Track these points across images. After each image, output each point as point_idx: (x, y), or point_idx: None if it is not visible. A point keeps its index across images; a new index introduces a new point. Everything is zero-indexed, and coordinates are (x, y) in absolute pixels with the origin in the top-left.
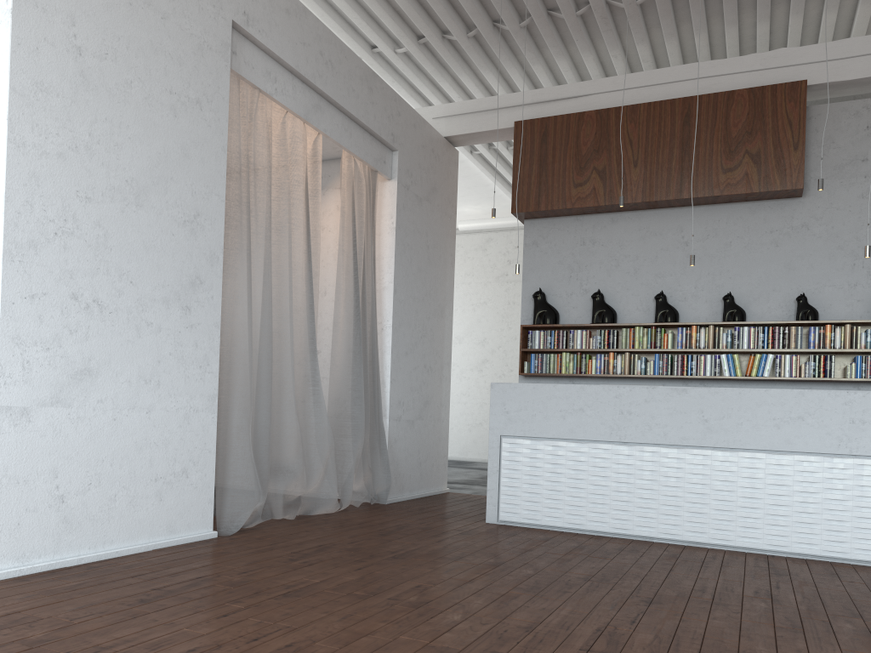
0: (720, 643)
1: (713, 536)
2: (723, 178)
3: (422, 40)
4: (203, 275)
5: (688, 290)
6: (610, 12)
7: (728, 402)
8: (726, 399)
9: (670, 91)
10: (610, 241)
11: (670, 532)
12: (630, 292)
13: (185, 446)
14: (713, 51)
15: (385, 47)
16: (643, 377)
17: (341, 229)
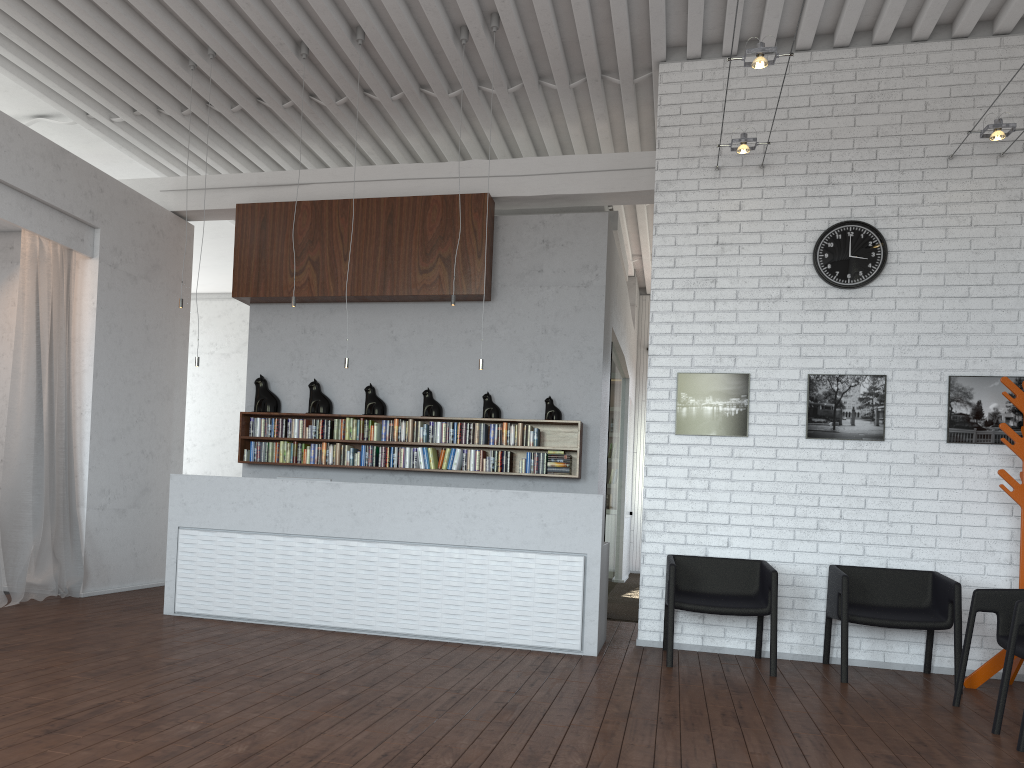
0: (198, 709)
1: (357, 621)
2: (420, 278)
3: (138, 112)
4: None
5: (396, 383)
6: (319, 107)
7: (372, 497)
8: (371, 494)
9: (382, 188)
10: (328, 331)
11: (323, 619)
12: (346, 382)
13: None
14: (435, 150)
15: (98, 115)
16: (351, 467)
17: (19, 311)
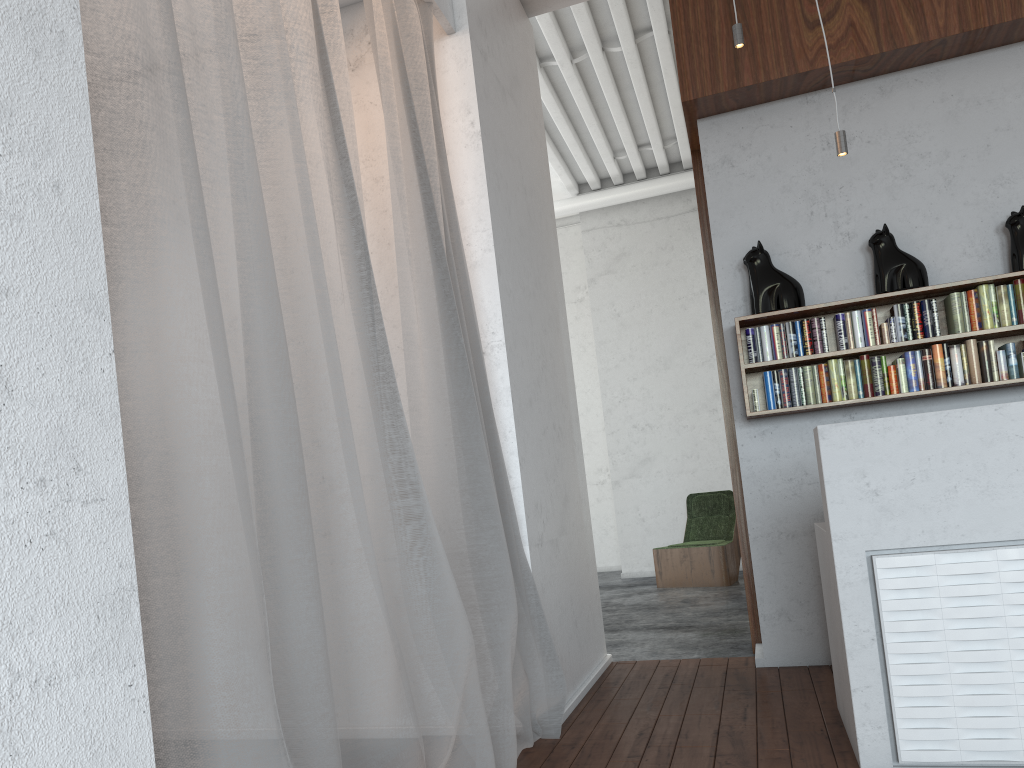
0: None
1: None
2: None
3: None
4: (0, 85)
5: None
6: None
7: None
8: None
9: None
10: (883, 131)
11: None
12: (944, 223)
13: None
14: None
15: None
16: (1020, 382)
17: (388, 112)
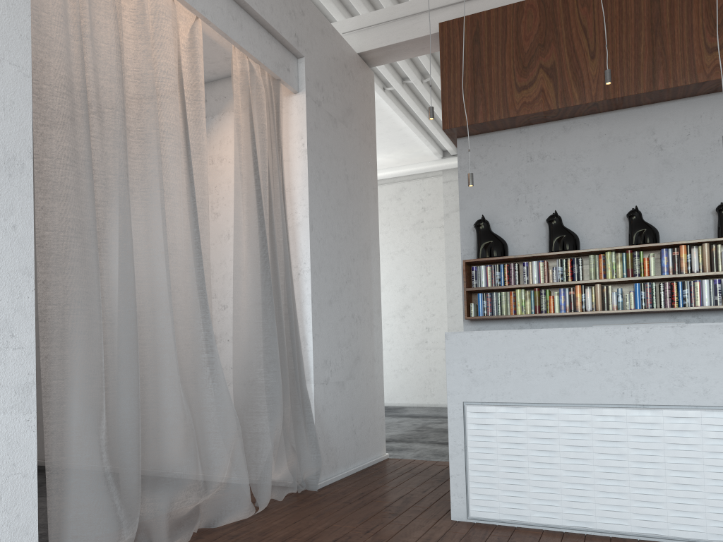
0: None
1: None
2: (709, 59)
3: None
4: None
5: (668, 203)
6: None
7: None
8: None
9: None
10: (563, 153)
11: None
12: (593, 211)
13: None
14: None
15: None
16: (622, 312)
17: (237, 148)
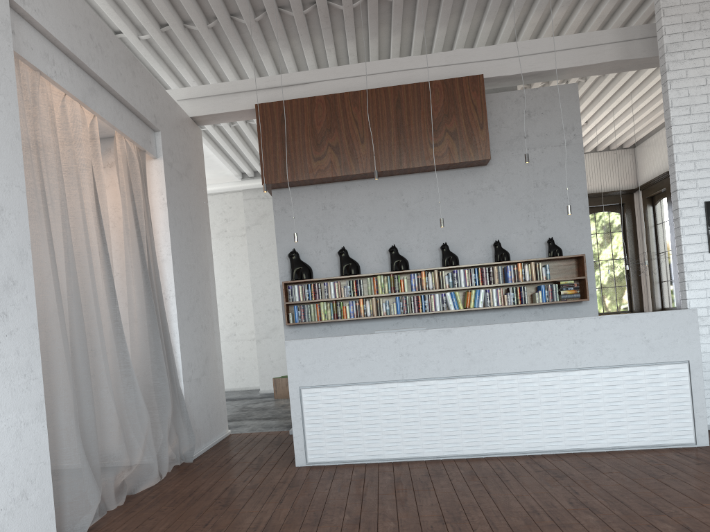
0: None
1: (486, 447)
2: (432, 151)
3: (164, 28)
4: (15, 275)
5: (413, 242)
6: (329, 12)
7: (484, 337)
8: (482, 334)
9: (380, 80)
10: (346, 205)
11: (453, 449)
12: (368, 246)
13: (21, 466)
14: (400, 49)
15: (130, 33)
16: (389, 316)
17: (124, 209)
